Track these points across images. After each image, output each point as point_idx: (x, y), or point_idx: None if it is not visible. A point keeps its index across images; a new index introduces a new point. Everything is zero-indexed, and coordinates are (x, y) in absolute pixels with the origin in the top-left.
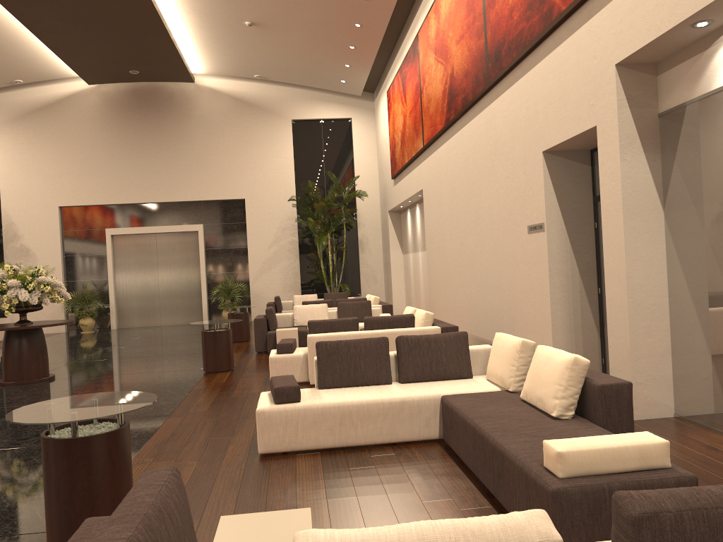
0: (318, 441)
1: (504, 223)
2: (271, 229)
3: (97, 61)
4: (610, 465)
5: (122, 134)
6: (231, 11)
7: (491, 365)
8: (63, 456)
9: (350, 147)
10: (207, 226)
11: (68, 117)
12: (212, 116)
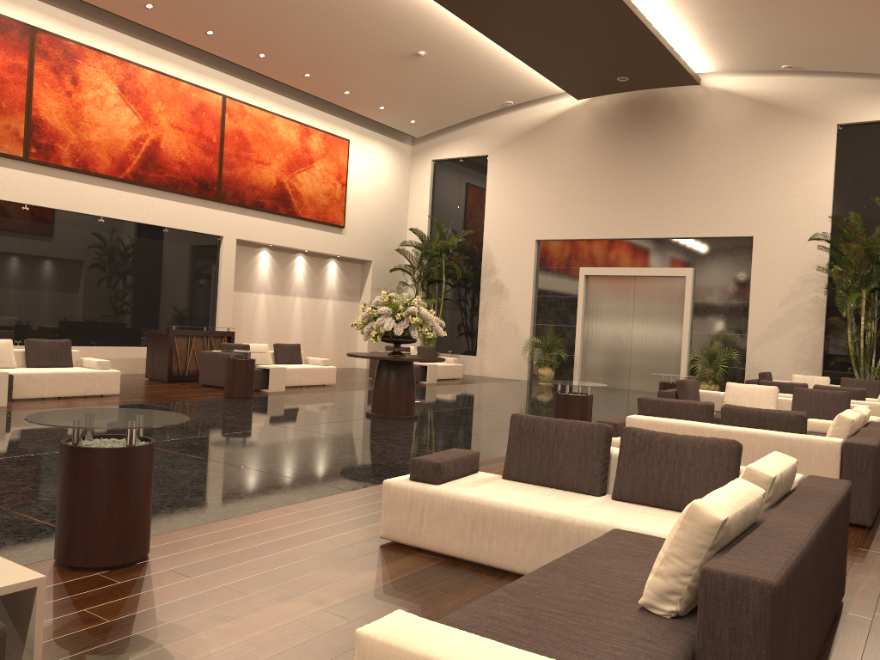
0: (443, 543)
1: None
2: (786, 279)
3: (577, 70)
4: None
5: (609, 156)
6: None
7: None
8: (61, 461)
9: None
10: (698, 270)
11: (555, 139)
12: (720, 127)
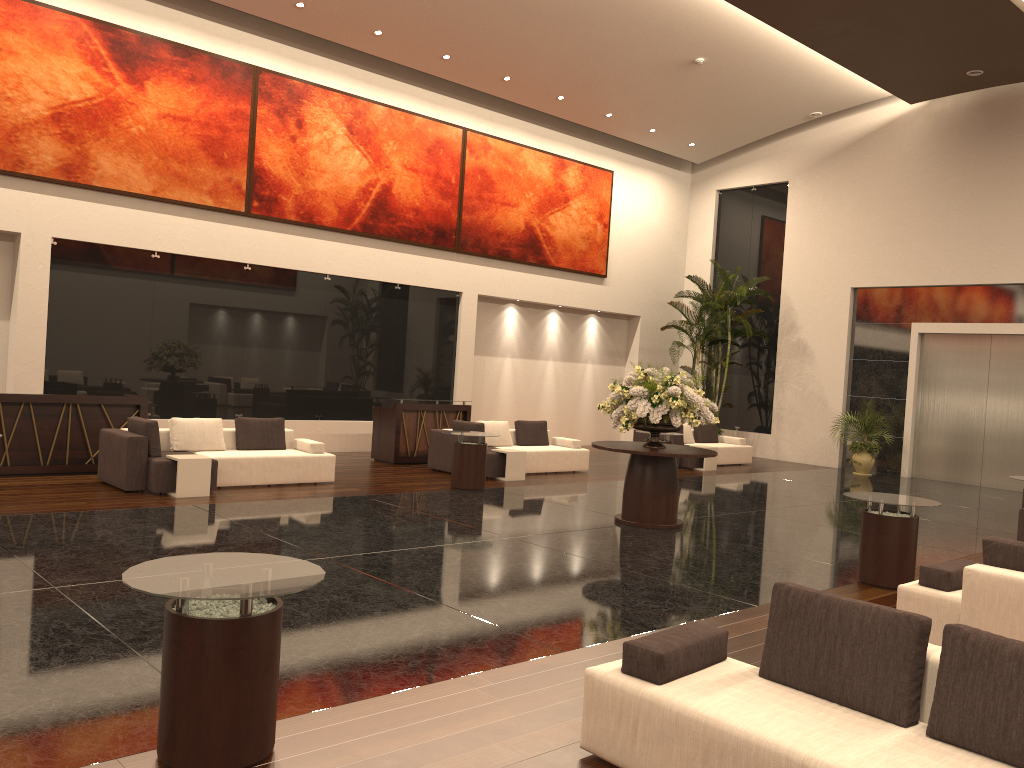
0: None
1: None
2: None
3: (909, 65)
4: None
5: (955, 175)
6: None
7: None
8: (164, 630)
9: None
10: None
11: (879, 157)
12: None
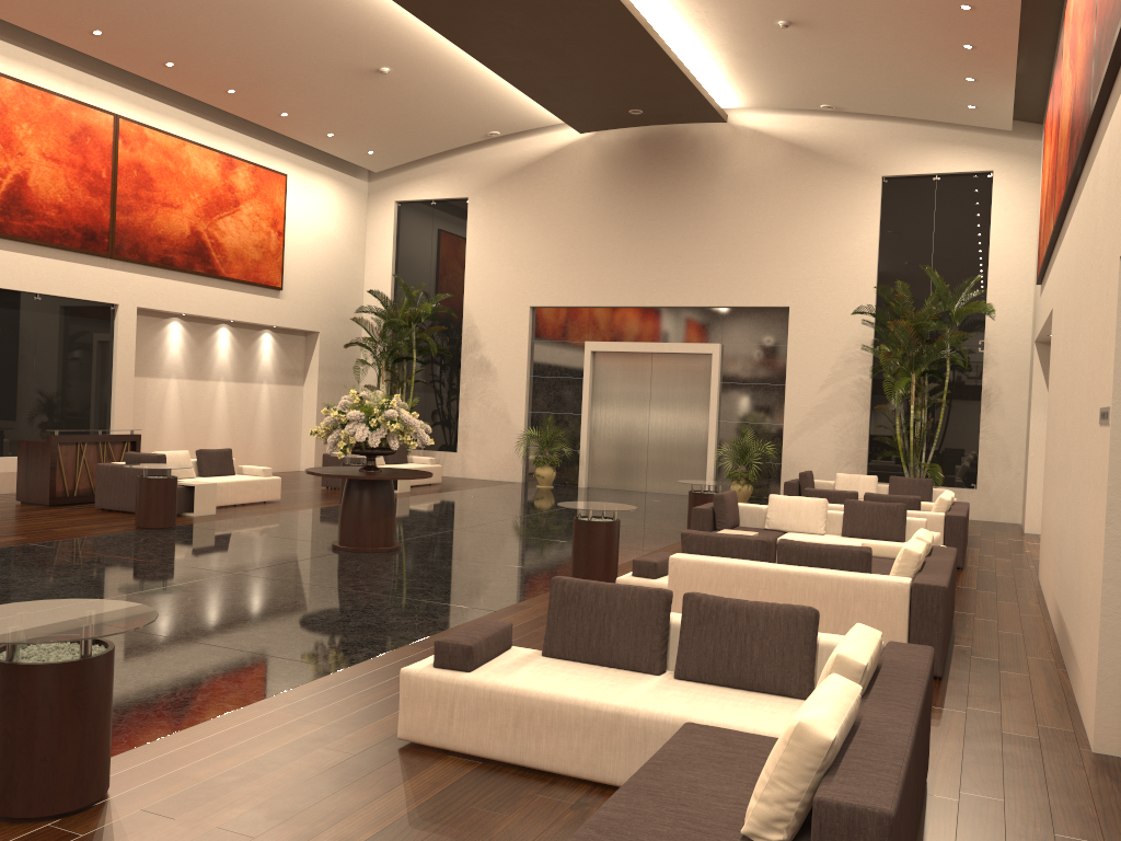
0: (479, 743)
1: (1088, 395)
2: (827, 358)
3: (581, 99)
4: None
5: (620, 204)
6: (752, 7)
7: None
8: None
9: (985, 222)
10: (727, 347)
11: (553, 181)
12: (751, 174)
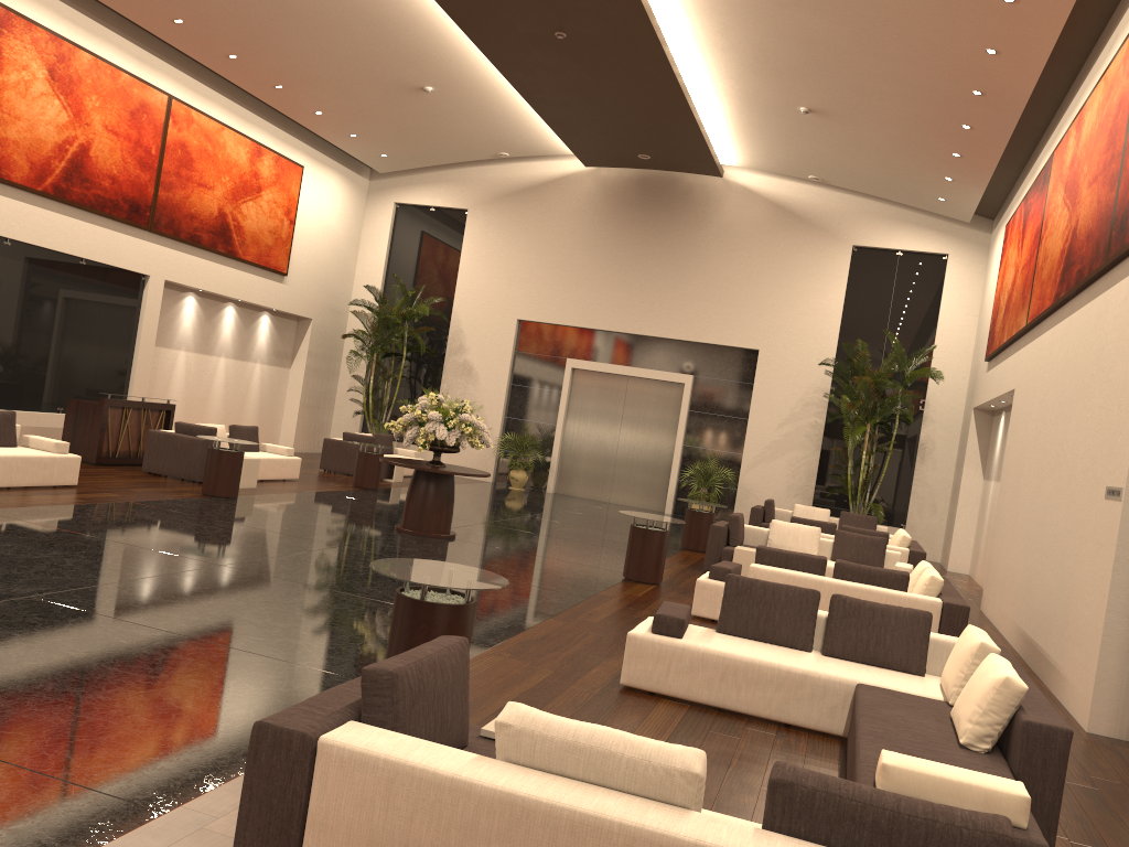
0: (690, 691)
1: (1085, 473)
2: (787, 400)
3: (599, 139)
4: (943, 799)
5: (613, 236)
6: (782, 93)
7: (945, 666)
8: (409, 615)
9: (937, 298)
10: (698, 379)
11: (552, 205)
12: (737, 227)
